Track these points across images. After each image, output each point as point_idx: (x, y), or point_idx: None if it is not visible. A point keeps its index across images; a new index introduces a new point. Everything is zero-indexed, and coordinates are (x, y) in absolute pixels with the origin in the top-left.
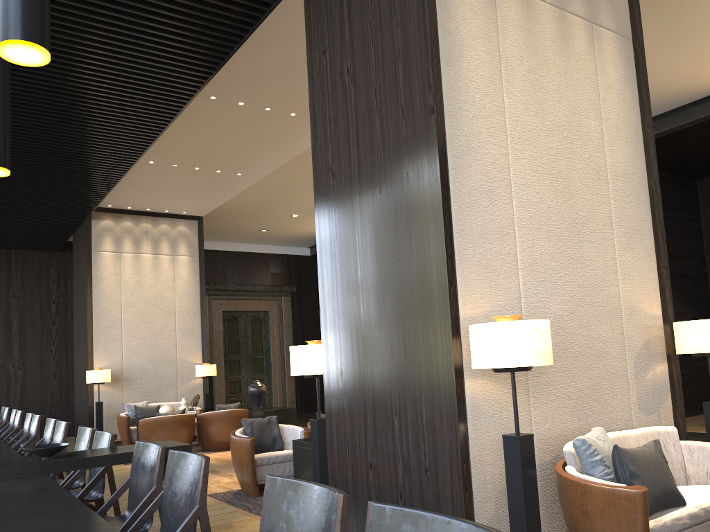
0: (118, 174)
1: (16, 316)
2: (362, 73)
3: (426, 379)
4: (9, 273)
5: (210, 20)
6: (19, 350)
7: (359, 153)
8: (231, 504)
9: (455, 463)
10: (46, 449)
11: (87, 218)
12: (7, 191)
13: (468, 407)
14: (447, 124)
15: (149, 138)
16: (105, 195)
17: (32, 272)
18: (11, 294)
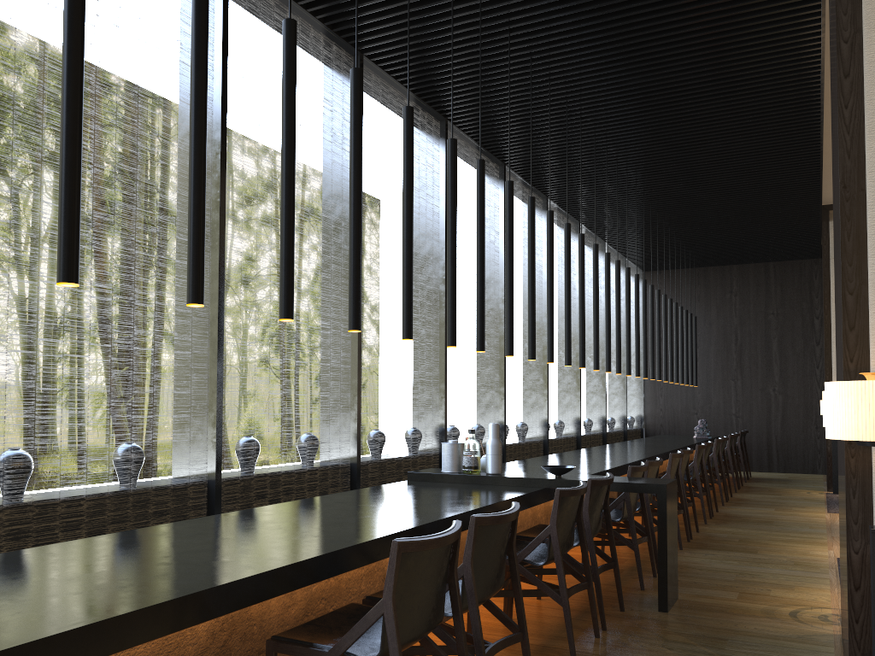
0: (814, 172)
1: (775, 336)
2: (832, 53)
3: (842, 445)
4: (767, 289)
5: (768, 8)
6: (779, 372)
7: (834, 155)
8: (838, 572)
9: (846, 551)
10: (550, 469)
11: (823, 220)
12: (716, 211)
13: (874, 486)
14: (867, 112)
15: (814, 130)
16: (819, 194)
17: (791, 285)
18: (769, 311)
